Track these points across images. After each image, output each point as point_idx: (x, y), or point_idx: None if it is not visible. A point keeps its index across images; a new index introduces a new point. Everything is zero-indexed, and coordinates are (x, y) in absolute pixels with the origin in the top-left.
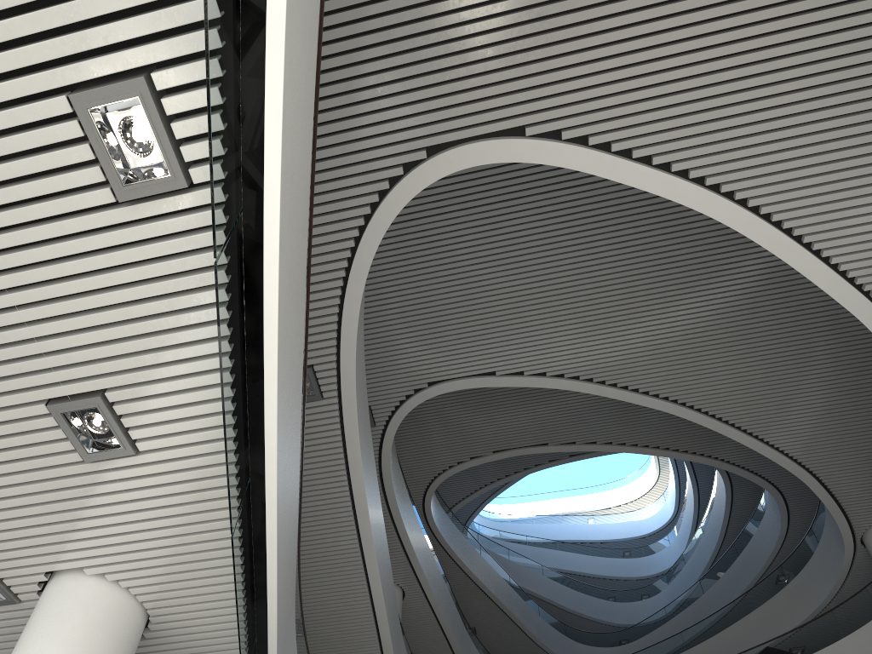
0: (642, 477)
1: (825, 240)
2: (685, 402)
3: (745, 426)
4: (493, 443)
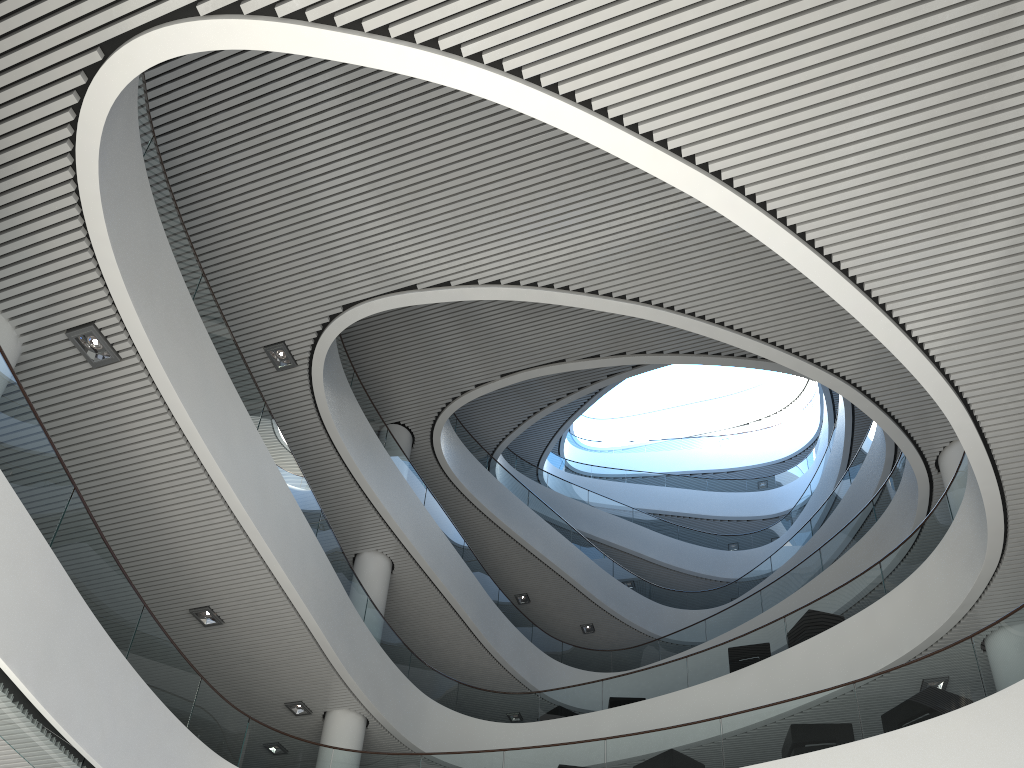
0: (790, 378)
1: (621, 103)
2: (663, 302)
3: (747, 327)
4: (498, 364)
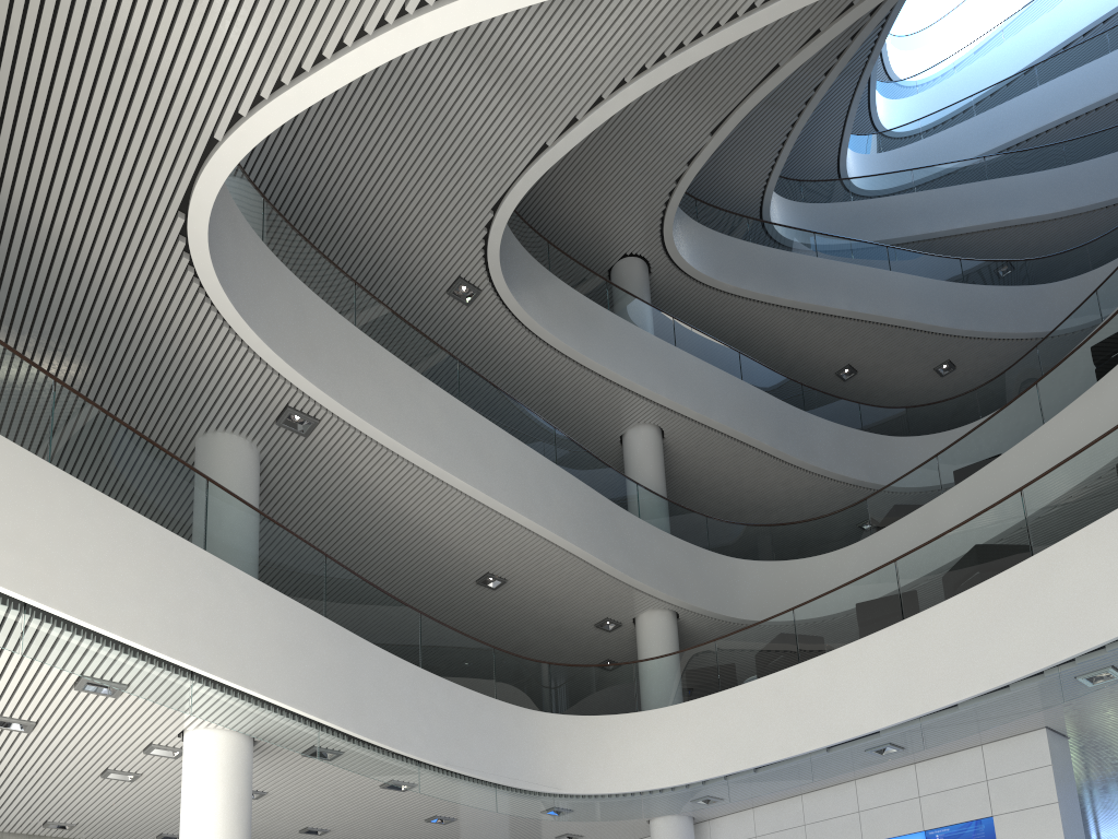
0: None
1: None
2: None
3: None
4: (702, 123)
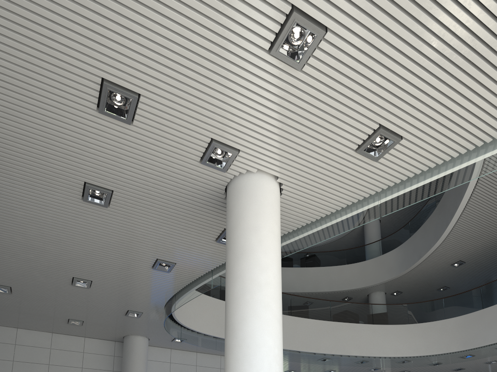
0: None
1: None
2: None
3: None
4: None
